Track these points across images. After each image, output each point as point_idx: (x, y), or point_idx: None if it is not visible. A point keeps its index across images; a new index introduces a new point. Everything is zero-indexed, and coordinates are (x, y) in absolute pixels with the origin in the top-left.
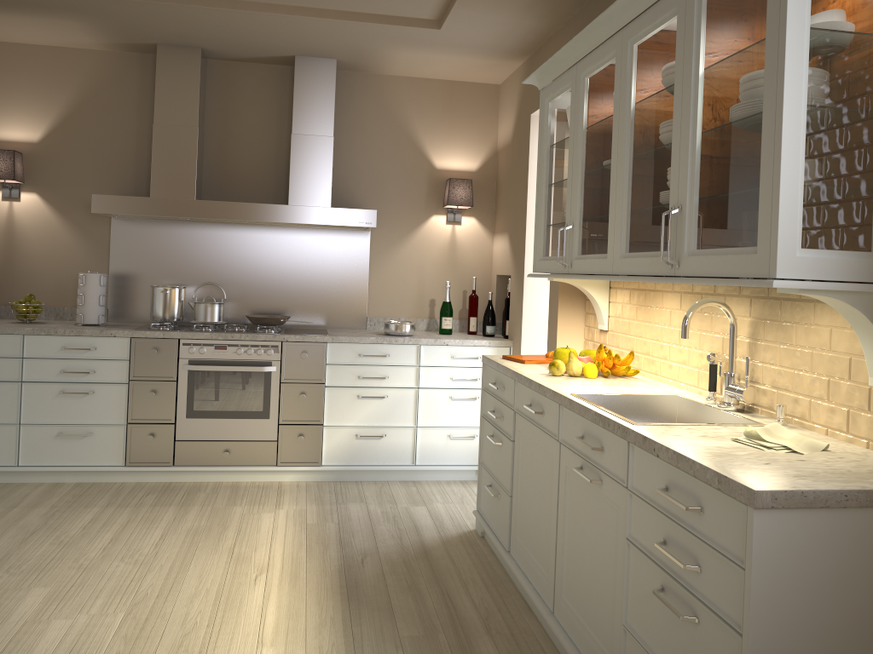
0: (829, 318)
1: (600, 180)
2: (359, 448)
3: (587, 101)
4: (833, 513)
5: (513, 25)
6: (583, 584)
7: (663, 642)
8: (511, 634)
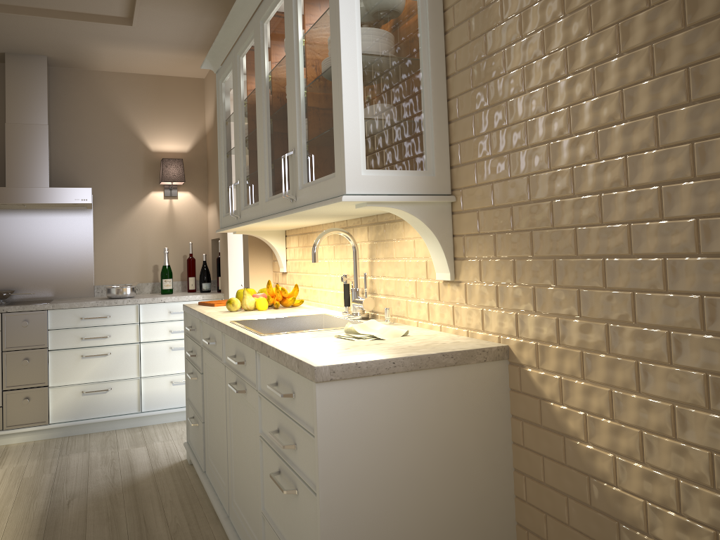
0: (413, 231)
1: (253, 141)
2: (86, 403)
3: (243, 77)
4: (385, 378)
5: (196, 21)
6: (243, 485)
7: (282, 518)
8: None
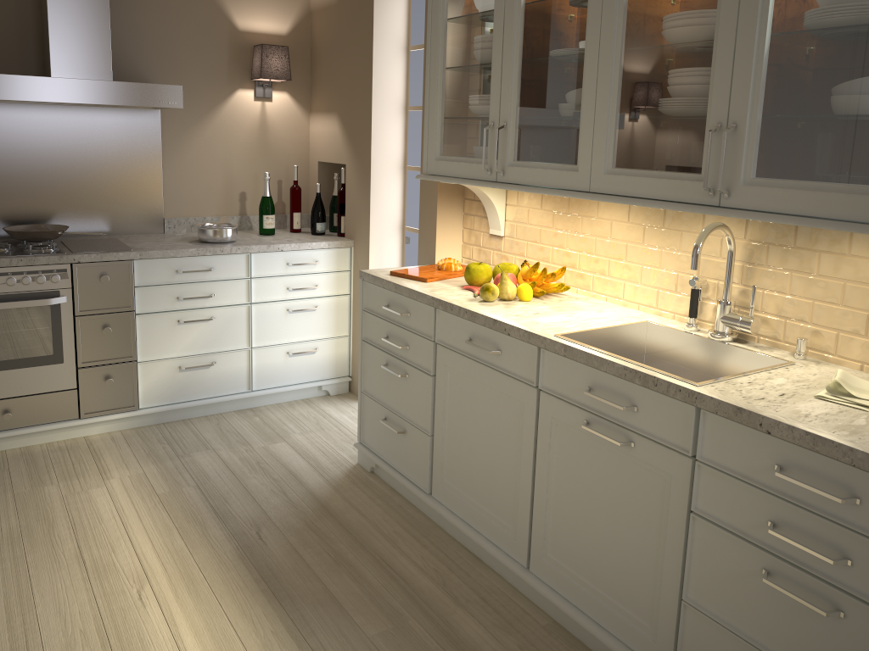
0: None
1: (558, 74)
2: (184, 382)
3: None
4: None
5: None
6: (590, 546)
7: (767, 627)
8: (482, 599)
